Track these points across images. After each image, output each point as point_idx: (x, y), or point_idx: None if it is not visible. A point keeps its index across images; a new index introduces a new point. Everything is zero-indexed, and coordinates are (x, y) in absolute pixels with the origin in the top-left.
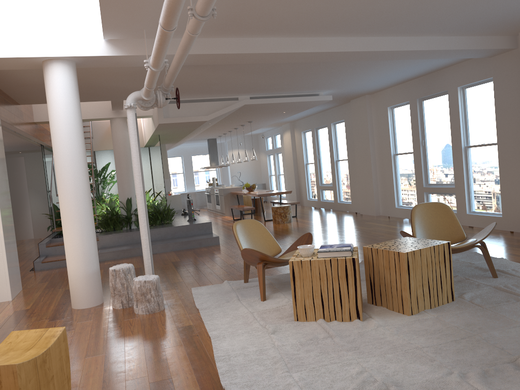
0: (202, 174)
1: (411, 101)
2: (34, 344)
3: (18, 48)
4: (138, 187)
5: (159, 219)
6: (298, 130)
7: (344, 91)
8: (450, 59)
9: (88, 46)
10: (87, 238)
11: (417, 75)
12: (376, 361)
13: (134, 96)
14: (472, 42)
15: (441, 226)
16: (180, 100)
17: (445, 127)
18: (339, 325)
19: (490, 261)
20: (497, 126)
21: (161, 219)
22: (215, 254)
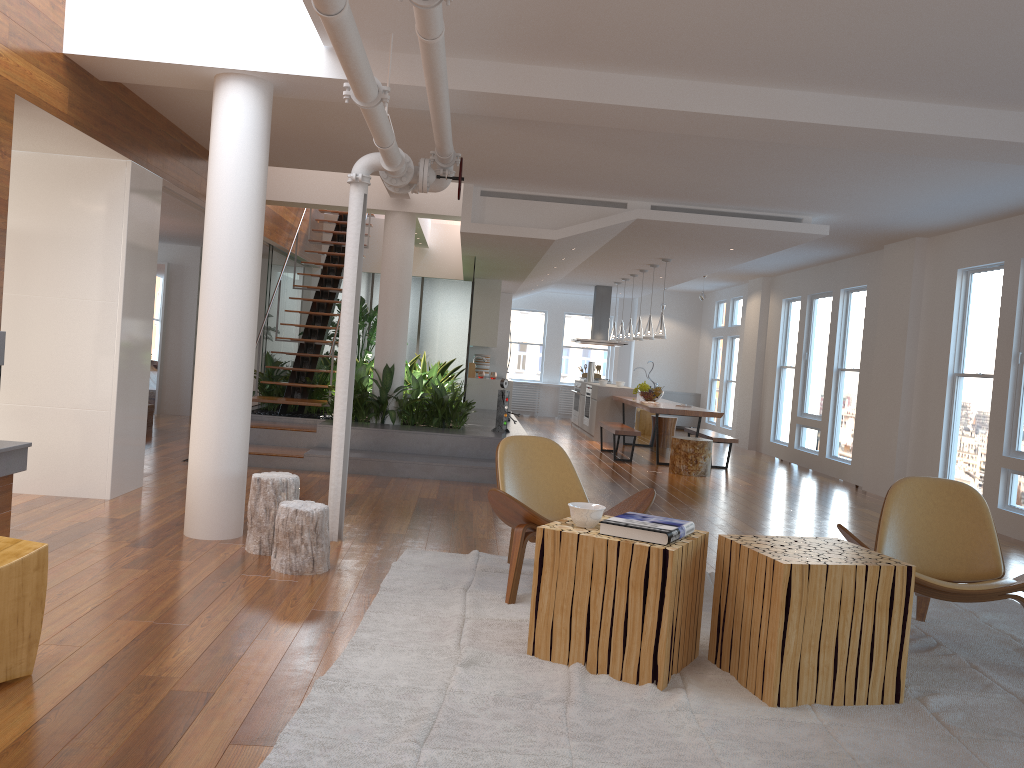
0: (579, 353)
1: (1009, 261)
2: None
3: (172, 47)
4: (344, 334)
5: (439, 415)
6: (777, 295)
7: (860, 221)
8: None
9: (293, 57)
10: (230, 412)
11: None
12: None
13: (368, 161)
14: None
15: (951, 536)
16: (511, 193)
17: None
18: (609, 685)
19: None
20: None
21: (443, 416)
22: None
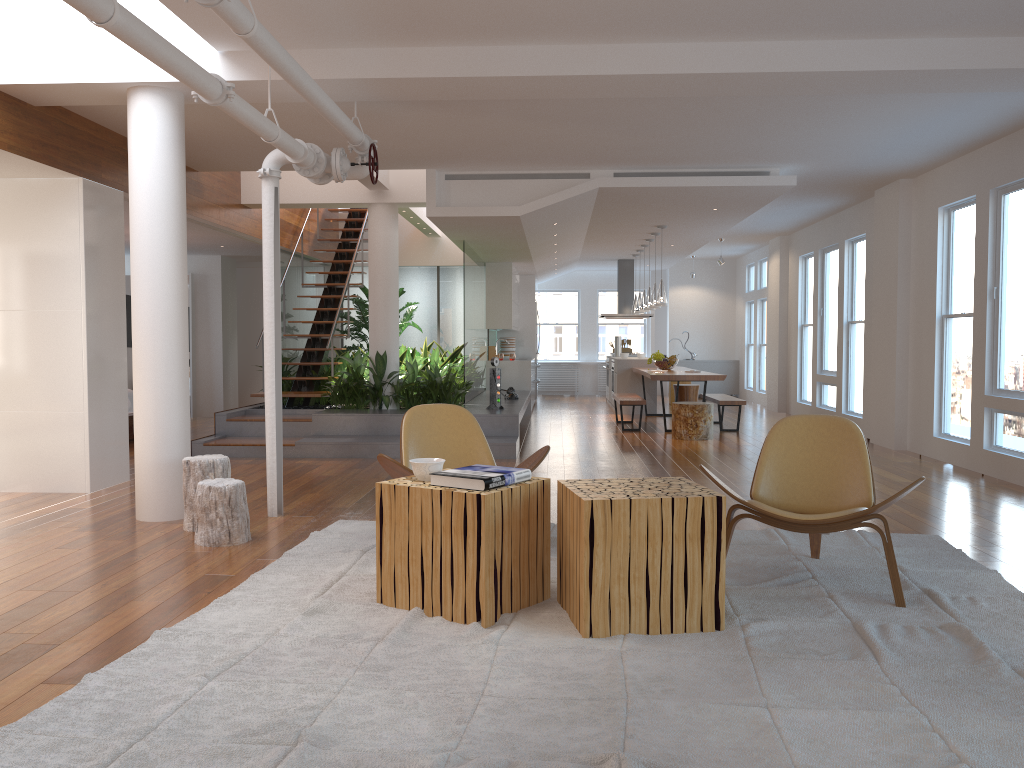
0: (615, 329)
1: (980, 194)
2: None
3: (81, 68)
4: (267, 321)
5: (433, 397)
6: (794, 253)
7: (831, 168)
8: None
9: None
10: (165, 402)
11: (984, 134)
12: (371, 697)
13: (275, 155)
14: None
15: (829, 471)
16: (474, 175)
17: None
18: (437, 626)
19: (893, 566)
20: None
21: (438, 398)
22: None
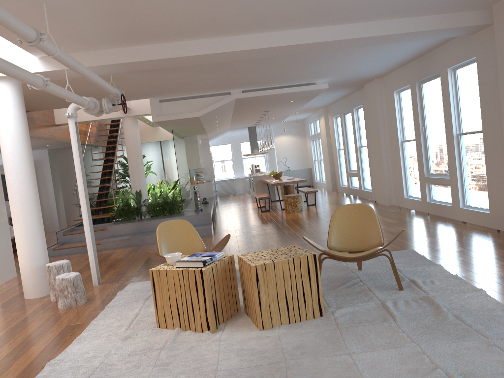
0: (250, 160)
1: (411, 84)
2: None
3: None
4: (80, 189)
5: (167, 209)
6: (330, 116)
7: (343, 78)
8: (429, 39)
9: (22, 65)
10: (32, 237)
11: (410, 57)
12: None
13: (73, 106)
14: (434, 22)
15: (361, 230)
16: (174, 98)
17: (440, 113)
18: (189, 335)
19: (396, 272)
20: (482, 112)
21: (169, 209)
22: None
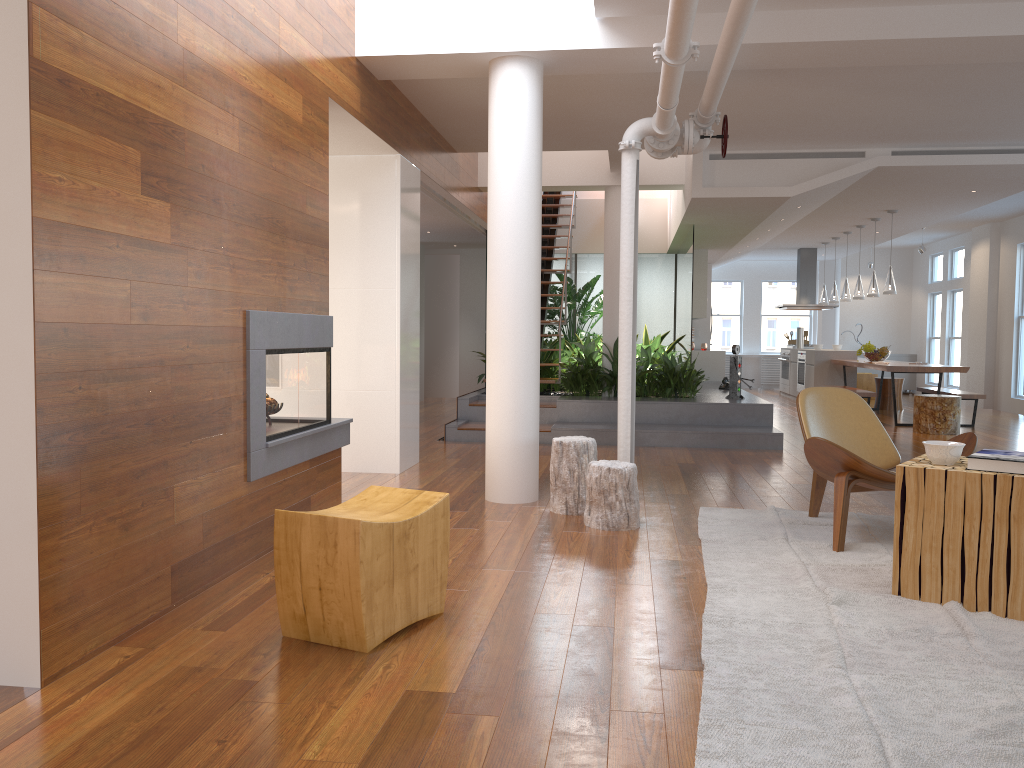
0: (779, 321)
1: None
2: (397, 507)
3: (452, 37)
4: (624, 299)
5: (671, 385)
6: (1009, 241)
7: None
8: None
9: (566, 32)
10: (523, 381)
11: None
12: None
13: (638, 127)
14: None
15: None
16: (740, 154)
17: None
18: (996, 622)
19: None
20: None
21: (675, 386)
22: (767, 464)
